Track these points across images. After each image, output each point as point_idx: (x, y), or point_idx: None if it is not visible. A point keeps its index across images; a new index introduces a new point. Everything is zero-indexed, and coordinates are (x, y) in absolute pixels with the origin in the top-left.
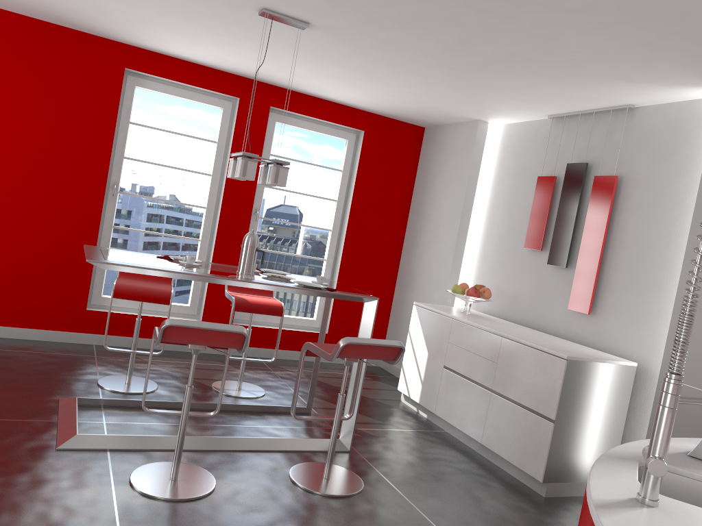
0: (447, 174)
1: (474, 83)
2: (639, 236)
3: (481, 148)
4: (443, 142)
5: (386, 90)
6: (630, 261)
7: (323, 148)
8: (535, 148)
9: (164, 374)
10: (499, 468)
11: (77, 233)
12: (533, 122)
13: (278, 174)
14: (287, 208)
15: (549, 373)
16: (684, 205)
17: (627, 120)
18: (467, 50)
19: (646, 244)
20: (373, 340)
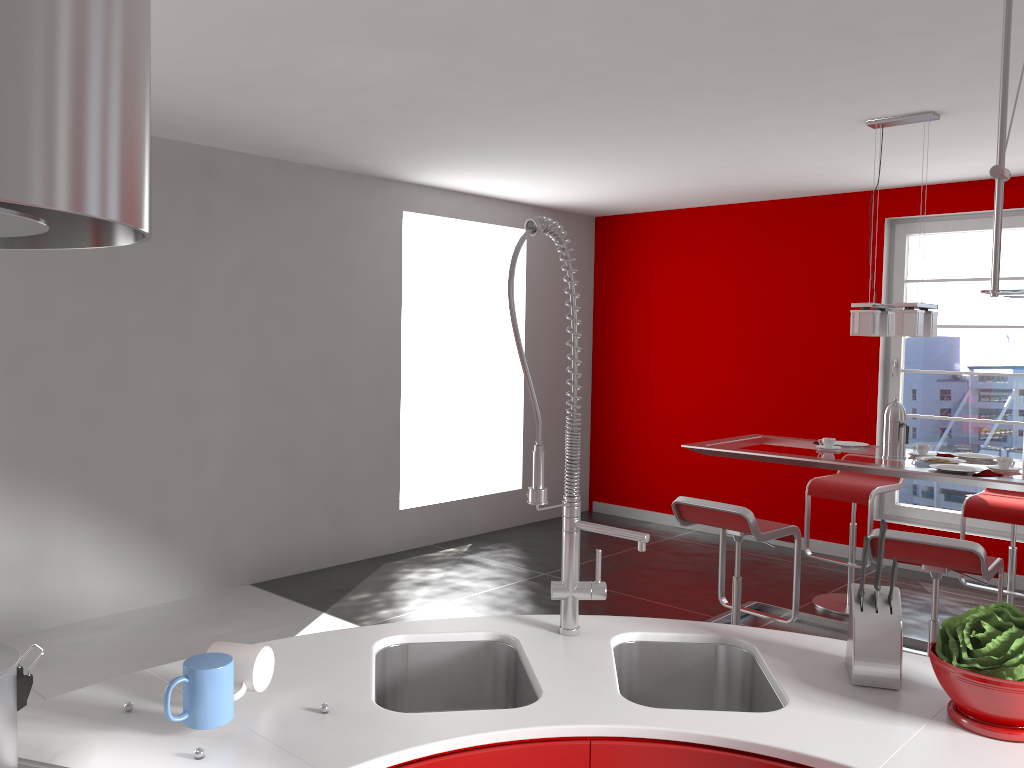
0: None
1: None
2: None
3: None
4: None
5: None
6: None
7: None
8: None
9: (920, 605)
10: None
11: (852, 426)
12: None
13: (902, 321)
14: None
15: None
16: None
17: None
18: None
19: None
20: (918, 536)
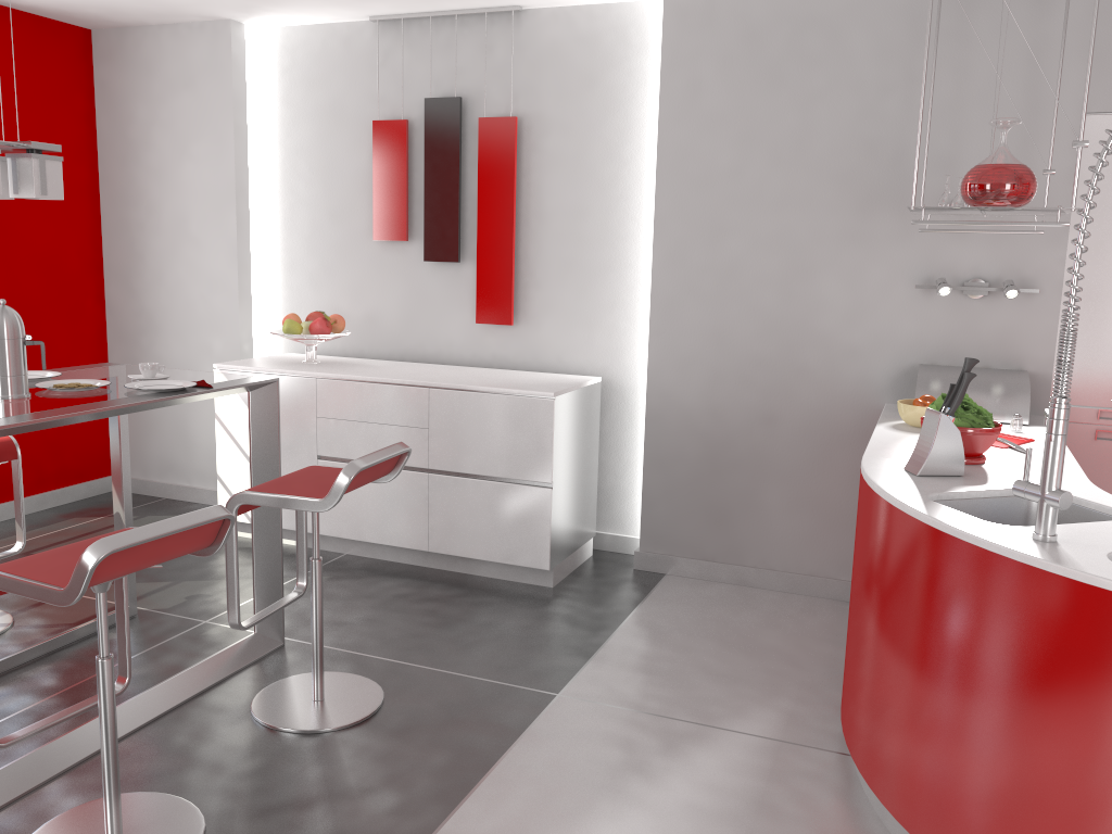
0: (179, 122)
1: None
2: (565, 204)
3: (243, 72)
4: (152, 61)
5: None
6: (558, 240)
7: None
8: (351, 72)
9: None
10: (468, 575)
11: None
12: (335, 27)
13: (45, 174)
14: None
15: (529, 423)
16: (623, 156)
17: (512, 29)
18: None
19: (577, 214)
20: (380, 454)
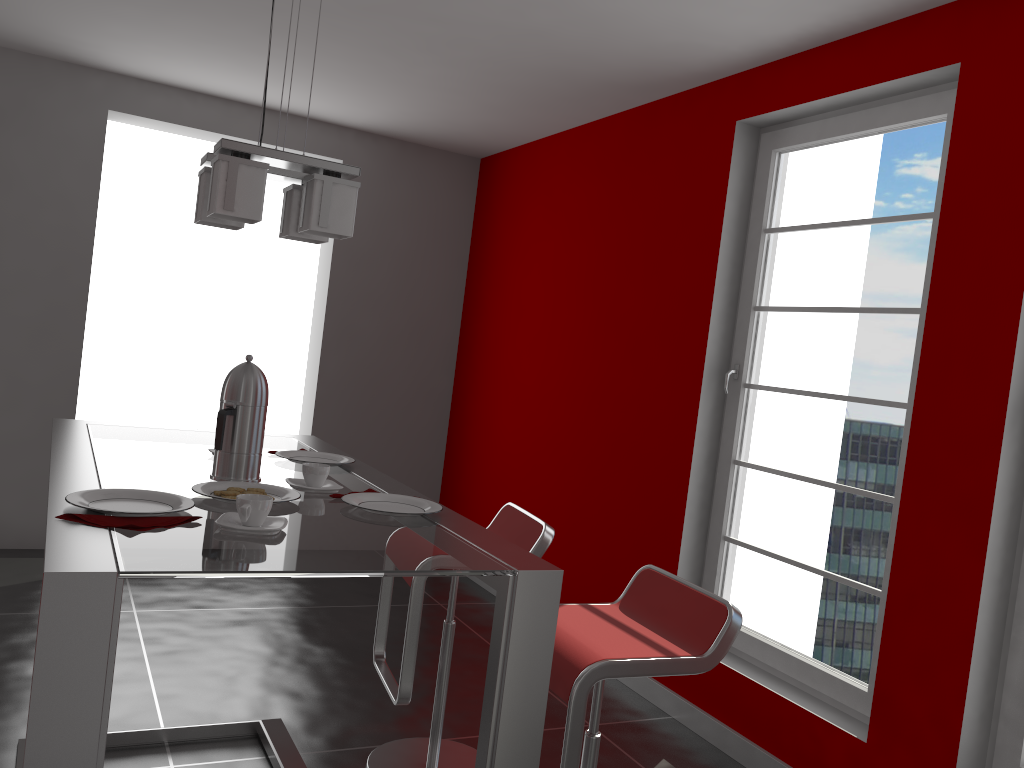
0: None
1: None
2: None
3: None
4: None
5: None
6: None
7: None
8: None
9: None
10: None
11: (665, 472)
12: None
13: (211, 183)
14: None
15: None
16: None
17: None
18: None
19: None
20: None
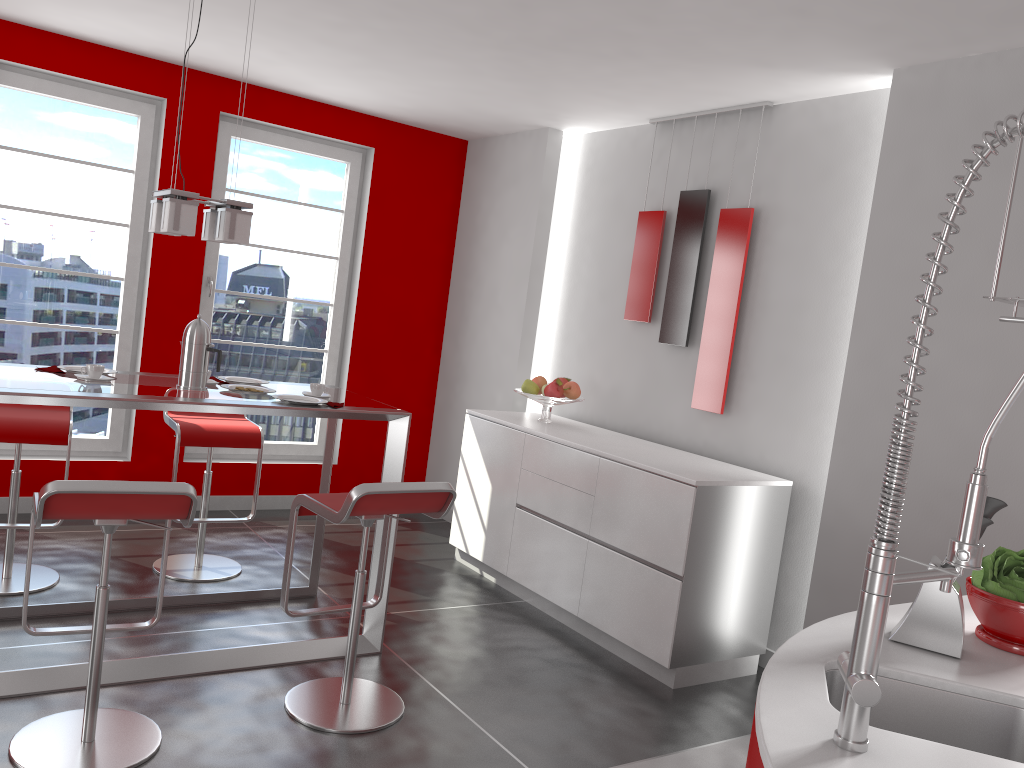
0: (505, 211)
1: (539, 71)
2: (788, 296)
3: (554, 170)
4: (497, 163)
5: (404, 84)
6: (776, 333)
7: (312, 176)
8: (634, 169)
9: (70, 555)
10: (606, 651)
11: None
12: (628, 130)
13: (235, 224)
14: (260, 274)
15: (671, 508)
16: (848, 249)
17: (764, 124)
18: (527, 18)
19: (797, 307)
20: (405, 485)
